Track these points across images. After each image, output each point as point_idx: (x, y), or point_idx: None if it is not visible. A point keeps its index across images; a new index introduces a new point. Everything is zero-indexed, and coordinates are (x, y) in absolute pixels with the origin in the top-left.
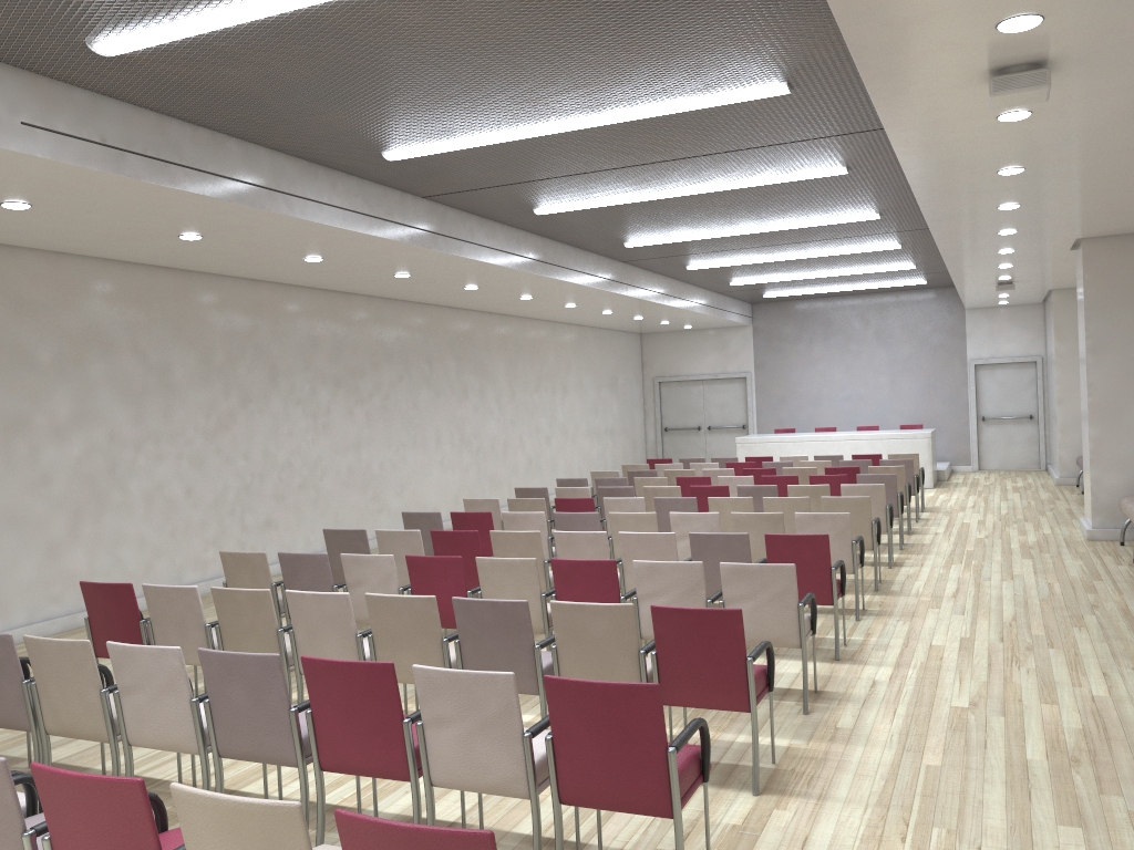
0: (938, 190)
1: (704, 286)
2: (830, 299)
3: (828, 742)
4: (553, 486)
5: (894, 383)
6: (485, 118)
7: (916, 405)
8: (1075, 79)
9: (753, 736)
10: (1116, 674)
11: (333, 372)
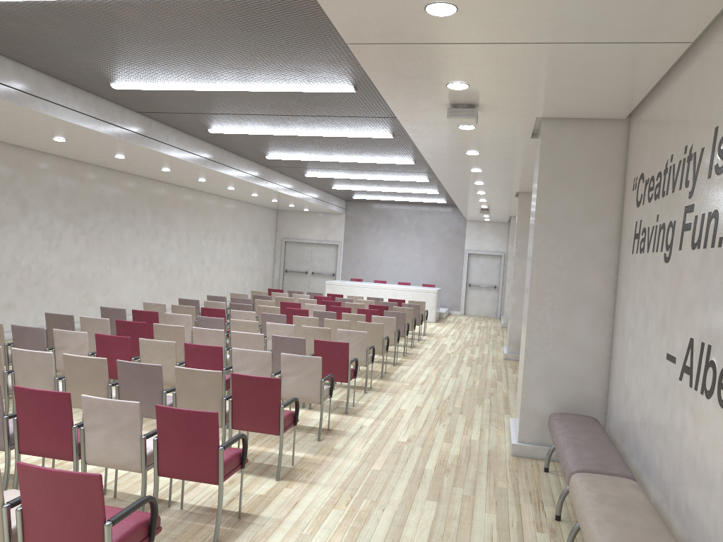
0: (436, 157)
1: (317, 187)
2: (392, 204)
3: (326, 455)
4: None
5: (423, 258)
6: (177, 75)
7: (434, 273)
8: (493, 115)
9: (280, 448)
10: (487, 429)
11: (67, 212)
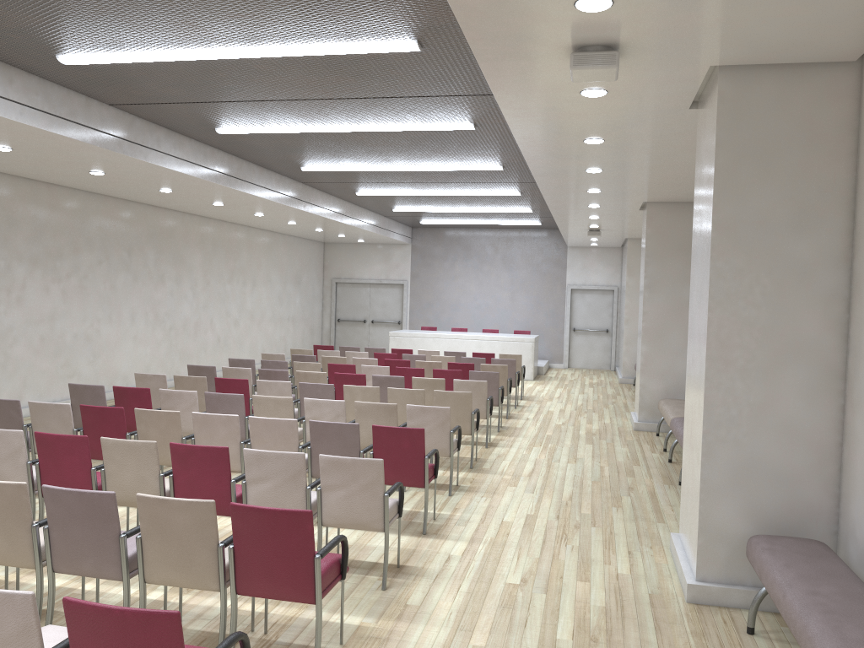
0: (540, 150)
1: (373, 209)
2: (471, 229)
3: (396, 620)
4: None
5: (513, 298)
6: (149, 35)
7: (527, 316)
8: (640, 66)
9: (317, 627)
10: (638, 553)
11: (31, 252)
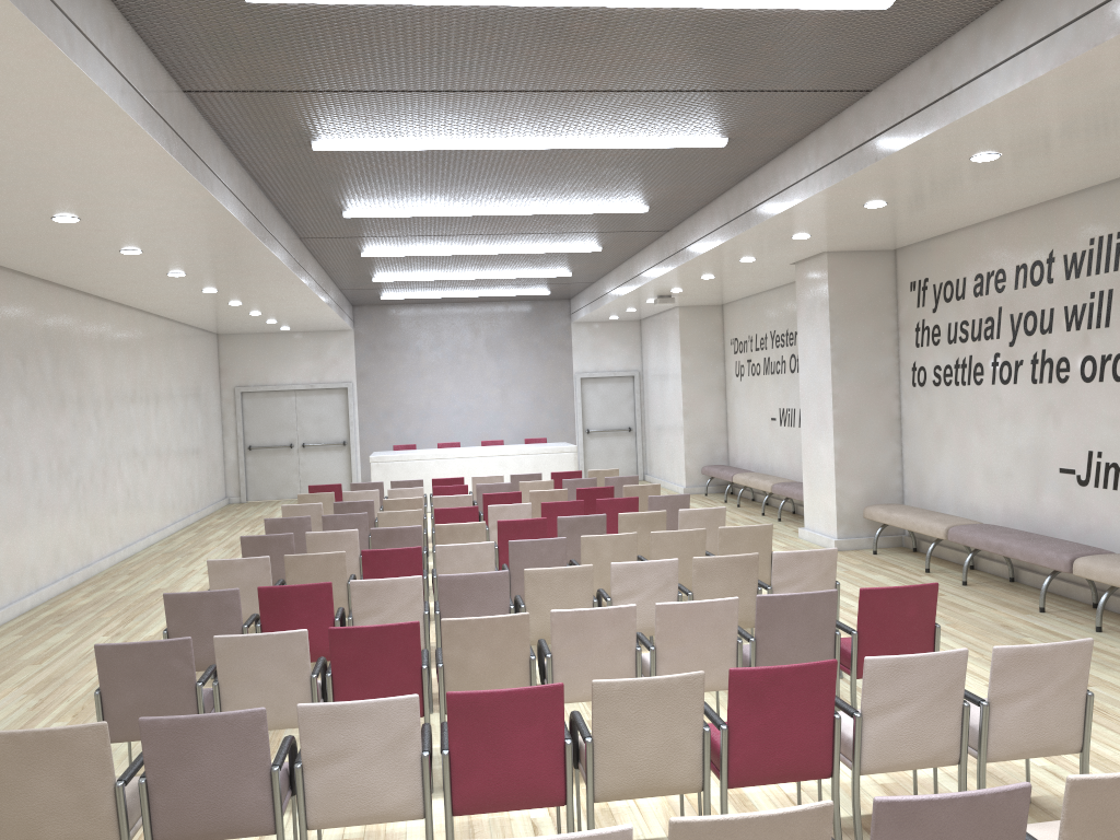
0: (879, 173)
1: (340, 280)
2: (439, 305)
3: None
4: (150, 524)
5: (504, 396)
6: None
7: (526, 418)
8: None
9: None
10: None
11: None
